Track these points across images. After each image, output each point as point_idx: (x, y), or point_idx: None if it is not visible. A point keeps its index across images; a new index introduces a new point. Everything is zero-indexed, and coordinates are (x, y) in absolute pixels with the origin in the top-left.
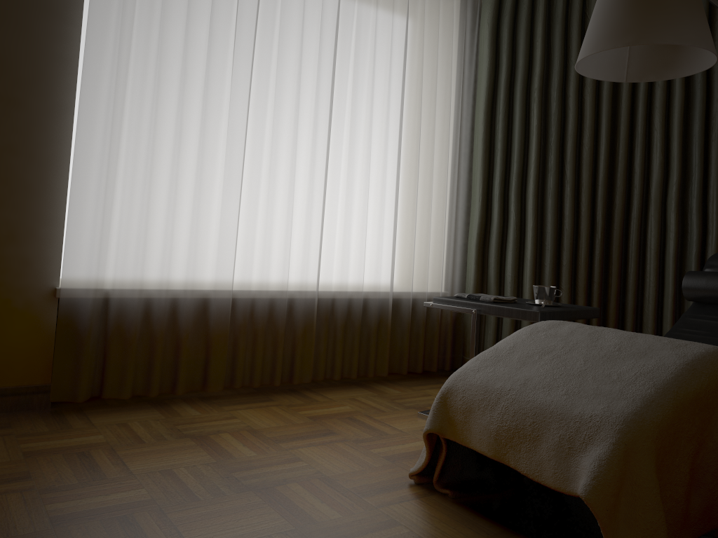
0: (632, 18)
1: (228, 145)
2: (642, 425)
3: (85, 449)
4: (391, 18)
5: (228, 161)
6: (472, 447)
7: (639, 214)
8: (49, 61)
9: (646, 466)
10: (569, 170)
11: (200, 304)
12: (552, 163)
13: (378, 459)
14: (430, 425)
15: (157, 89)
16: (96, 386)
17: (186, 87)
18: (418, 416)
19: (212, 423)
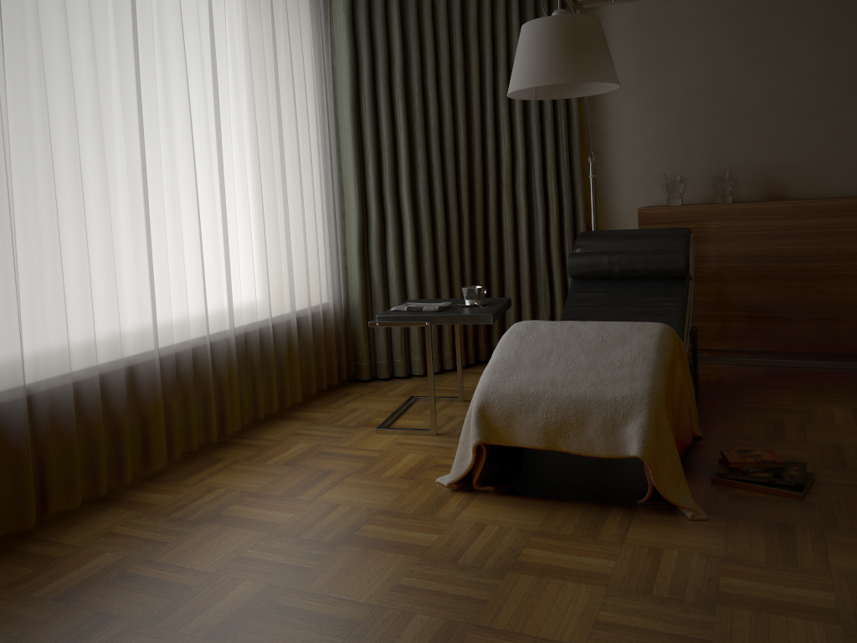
0: (567, 57)
1: (131, 182)
2: (658, 395)
3: (117, 571)
4: (258, 9)
5: (134, 202)
6: (520, 445)
7: (495, 199)
8: None
9: (666, 423)
10: (437, 164)
11: (128, 375)
12: (421, 158)
13: (399, 481)
14: (479, 437)
15: (49, 124)
16: (35, 504)
17: (77, 117)
18: (376, 432)
19: (201, 501)
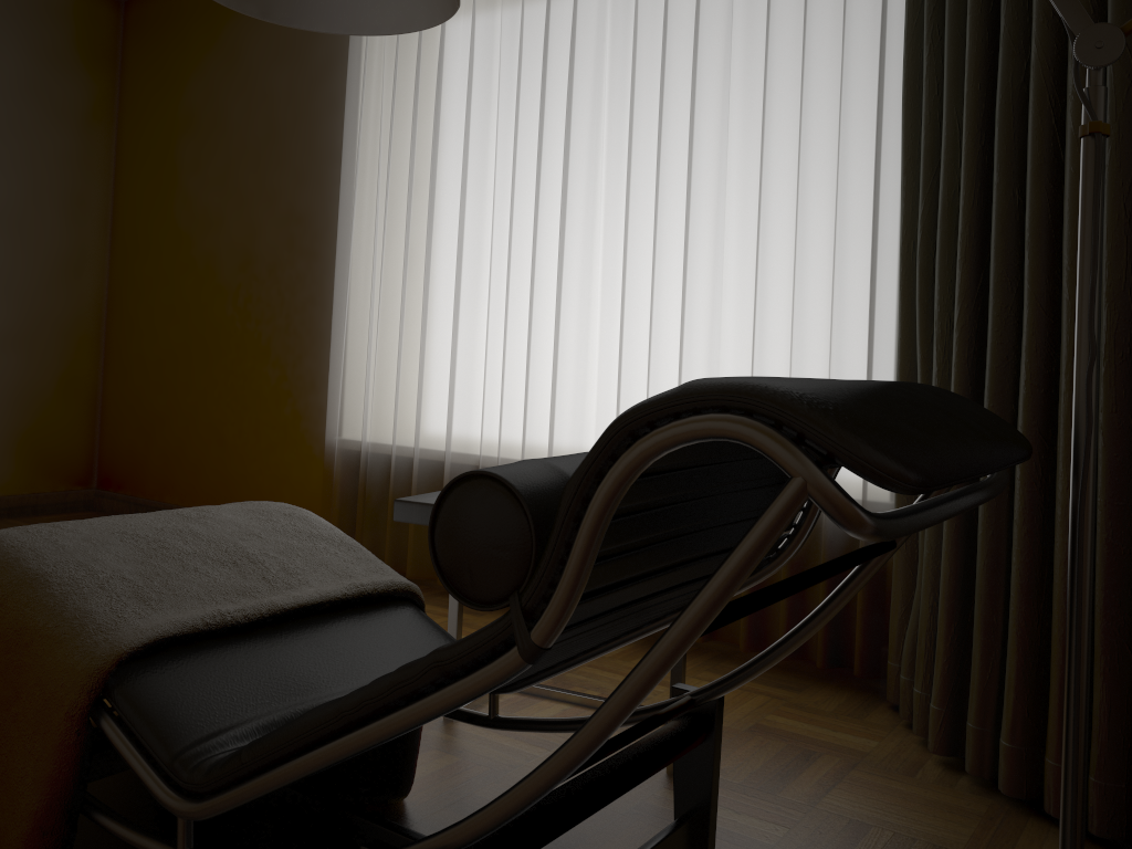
0: None
1: (456, 261)
2: None
3: None
4: None
5: (455, 282)
6: None
7: None
8: (334, 207)
9: None
10: (1027, 174)
11: (440, 469)
12: (993, 165)
13: None
14: None
15: (387, 210)
16: None
17: (417, 200)
18: None
19: None
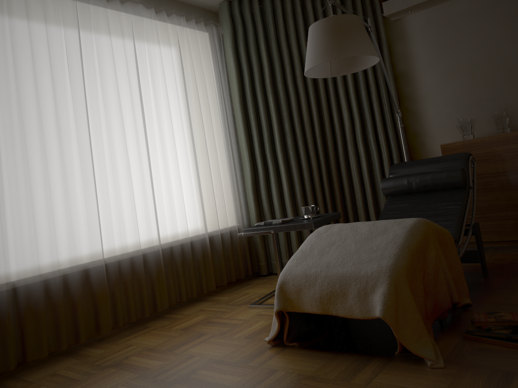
0: (333, 43)
1: (81, 158)
2: (399, 269)
3: None
4: (170, 52)
5: (83, 169)
6: (307, 311)
7: (343, 150)
8: None
9: (406, 291)
10: (298, 131)
11: (83, 274)
12: (288, 128)
13: (242, 340)
14: (278, 306)
15: (23, 128)
16: (19, 355)
17: (43, 123)
18: (249, 308)
19: (118, 353)
